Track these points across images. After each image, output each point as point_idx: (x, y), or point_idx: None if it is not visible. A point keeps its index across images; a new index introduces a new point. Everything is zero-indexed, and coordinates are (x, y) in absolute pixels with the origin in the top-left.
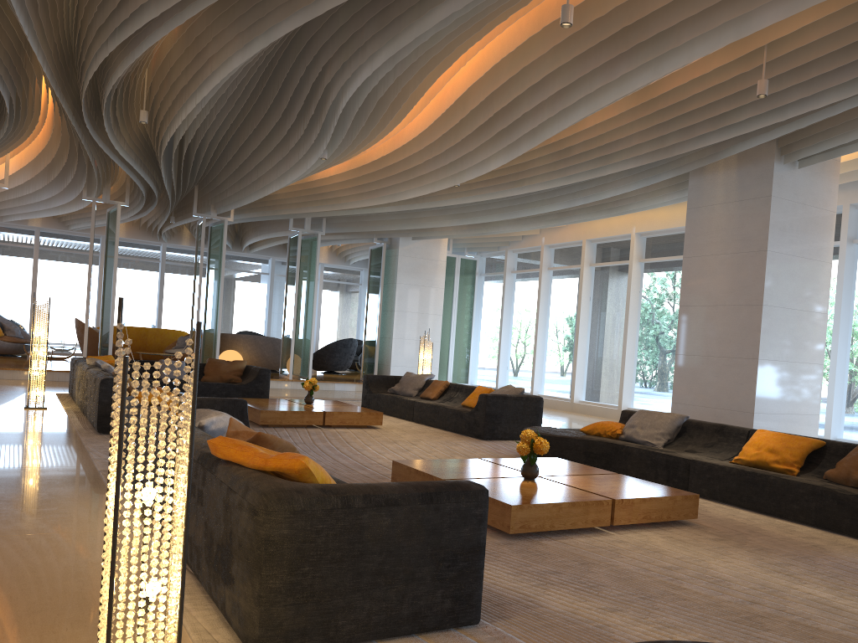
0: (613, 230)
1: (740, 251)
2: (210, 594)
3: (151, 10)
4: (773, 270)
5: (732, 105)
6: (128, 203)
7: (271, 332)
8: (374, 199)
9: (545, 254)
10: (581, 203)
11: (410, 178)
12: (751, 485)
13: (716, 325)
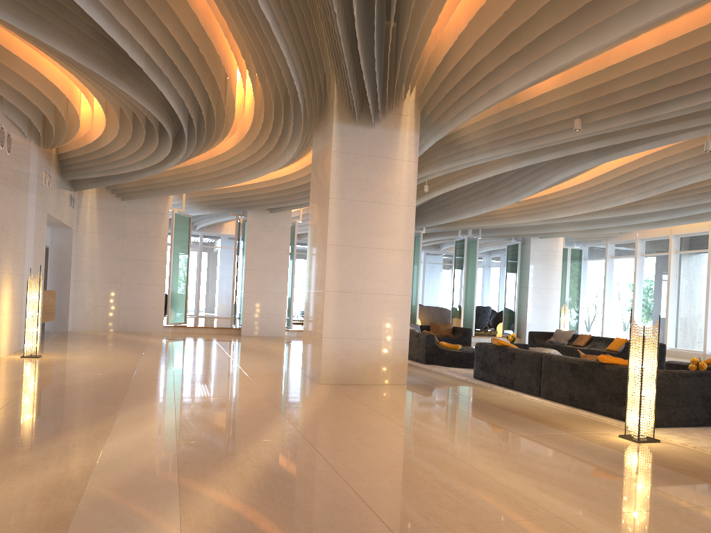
0: (694, 228)
1: None
2: (605, 413)
3: (482, 154)
4: None
5: None
6: None
7: (423, 303)
8: (529, 218)
9: (638, 245)
10: (679, 216)
11: (561, 206)
12: None
13: None
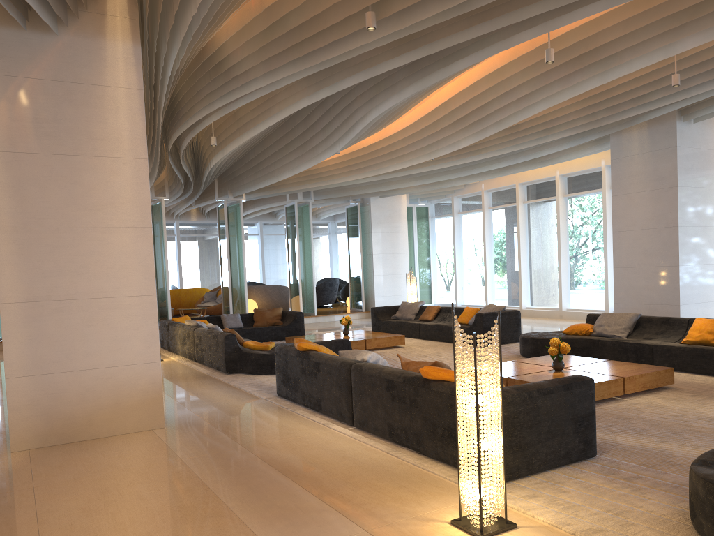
0: (540, 174)
1: (656, 188)
2: (437, 457)
3: (258, 81)
4: (683, 199)
5: (649, 89)
6: (168, 197)
7: (266, 280)
8: (360, 174)
9: (485, 197)
10: (523, 160)
11: (393, 157)
12: (701, 357)
13: (643, 243)
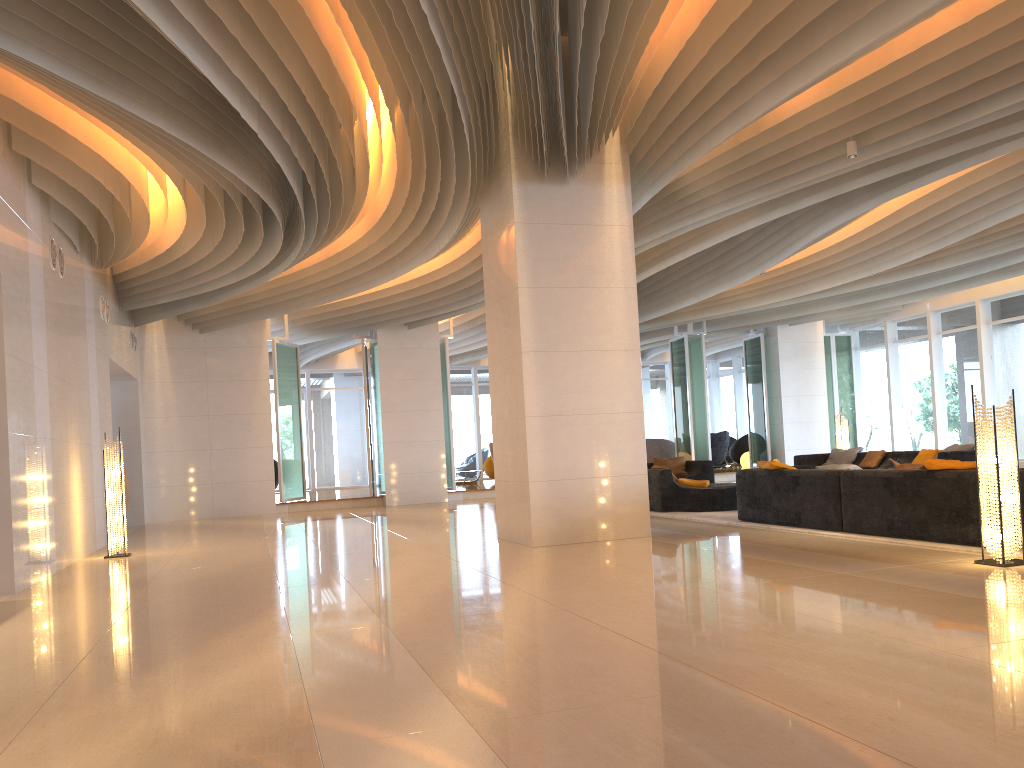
0: (1010, 286)
1: None
2: (944, 538)
3: (715, 207)
4: None
5: None
6: None
7: None
8: (776, 296)
9: (931, 320)
10: (989, 270)
11: (822, 274)
12: None
13: None
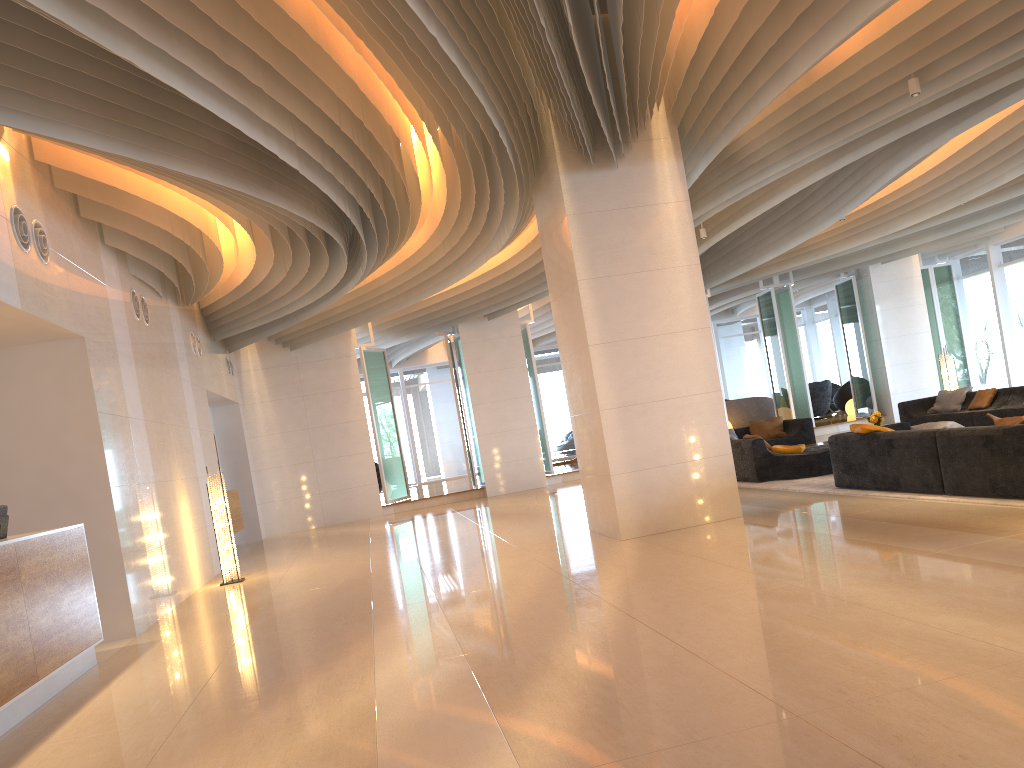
0: None
1: None
2: None
3: (777, 164)
4: None
5: None
6: None
7: (728, 396)
8: (861, 238)
9: None
10: None
11: (908, 210)
12: None
13: None
